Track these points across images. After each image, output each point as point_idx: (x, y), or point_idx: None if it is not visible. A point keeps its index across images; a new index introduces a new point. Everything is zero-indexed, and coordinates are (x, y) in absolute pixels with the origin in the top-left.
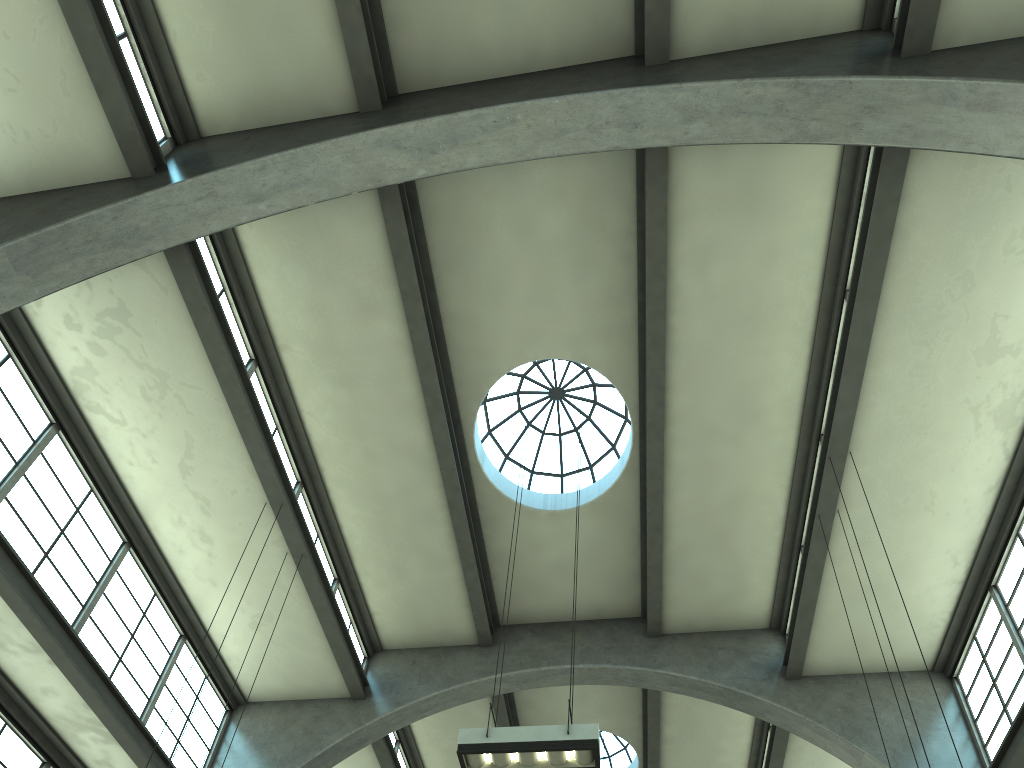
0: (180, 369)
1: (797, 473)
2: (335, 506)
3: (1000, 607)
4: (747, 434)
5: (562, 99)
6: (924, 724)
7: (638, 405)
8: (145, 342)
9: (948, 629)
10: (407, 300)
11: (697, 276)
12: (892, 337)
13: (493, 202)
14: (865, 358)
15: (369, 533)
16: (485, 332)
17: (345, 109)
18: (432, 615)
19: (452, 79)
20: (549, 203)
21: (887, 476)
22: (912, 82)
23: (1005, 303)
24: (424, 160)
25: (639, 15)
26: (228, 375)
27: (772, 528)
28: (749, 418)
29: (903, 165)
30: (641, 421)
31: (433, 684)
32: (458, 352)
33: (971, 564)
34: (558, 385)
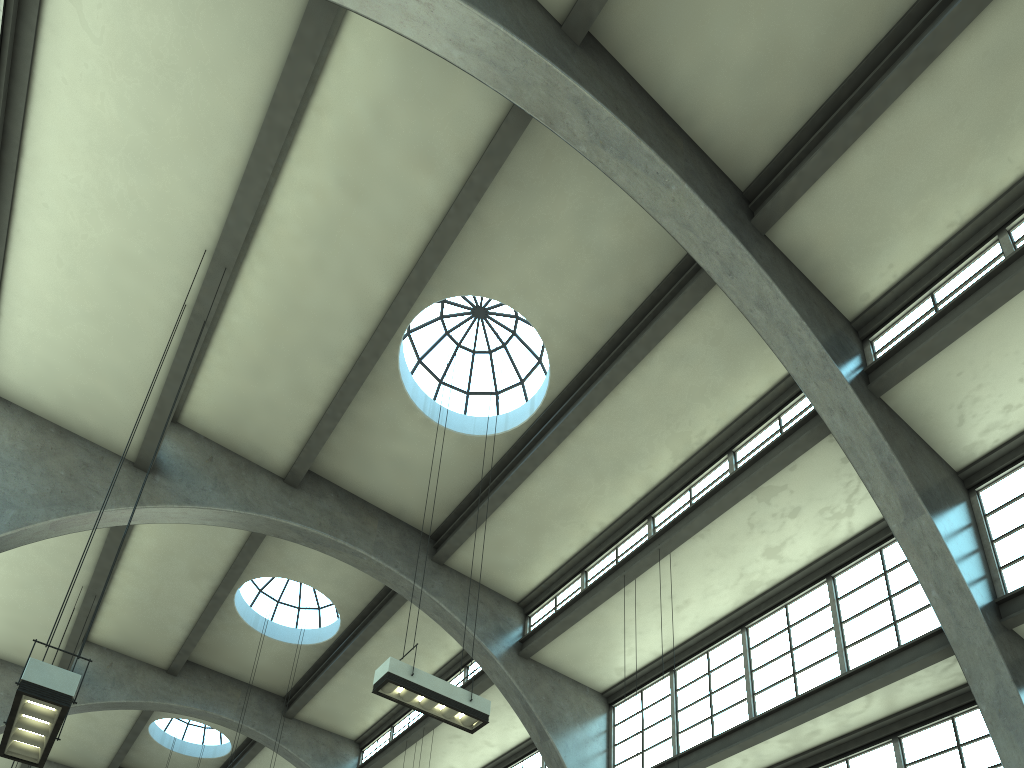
0: (227, 68)
1: (616, 524)
2: (241, 275)
3: (672, 688)
4: (609, 480)
5: (706, 209)
6: (587, 733)
7: (554, 399)
8: (209, 8)
9: (629, 676)
10: (468, 191)
11: (666, 365)
12: (742, 511)
13: (581, 177)
14: (722, 512)
15: (256, 322)
16: (493, 255)
17: (550, 8)
18: (258, 428)
19: (631, 67)
20: (616, 219)
21: (675, 578)
22: (870, 422)
23: (798, 535)
24: (592, 144)
25: (765, 175)
26: (280, 127)
27: (573, 545)
28: (618, 471)
29: (823, 436)
30: (547, 411)
31: (229, 498)
32: (459, 248)
33: (670, 650)
34: (486, 308)
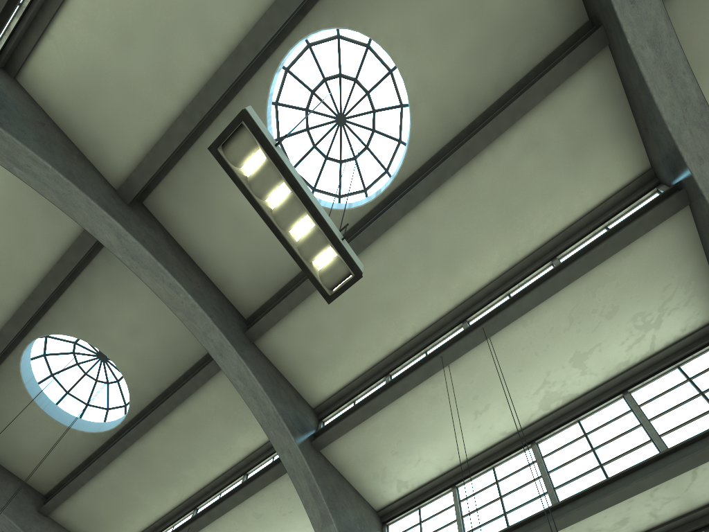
0: None
1: (429, 330)
2: None
3: (456, 499)
4: (436, 275)
5: None
6: None
7: (403, 181)
8: None
9: (409, 494)
10: None
11: (521, 149)
12: (568, 299)
13: None
14: (552, 294)
15: None
16: None
17: None
18: (105, 114)
19: None
20: None
21: (485, 373)
22: None
23: (606, 343)
24: None
25: None
26: None
27: (383, 348)
28: (447, 267)
29: (666, 217)
30: (394, 193)
31: (51, 158)
32: None
33: (455, 466)
34: (347, 116)
